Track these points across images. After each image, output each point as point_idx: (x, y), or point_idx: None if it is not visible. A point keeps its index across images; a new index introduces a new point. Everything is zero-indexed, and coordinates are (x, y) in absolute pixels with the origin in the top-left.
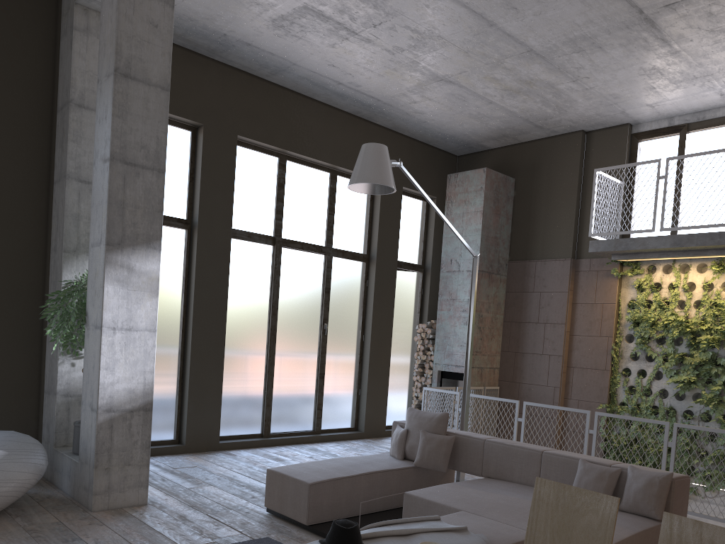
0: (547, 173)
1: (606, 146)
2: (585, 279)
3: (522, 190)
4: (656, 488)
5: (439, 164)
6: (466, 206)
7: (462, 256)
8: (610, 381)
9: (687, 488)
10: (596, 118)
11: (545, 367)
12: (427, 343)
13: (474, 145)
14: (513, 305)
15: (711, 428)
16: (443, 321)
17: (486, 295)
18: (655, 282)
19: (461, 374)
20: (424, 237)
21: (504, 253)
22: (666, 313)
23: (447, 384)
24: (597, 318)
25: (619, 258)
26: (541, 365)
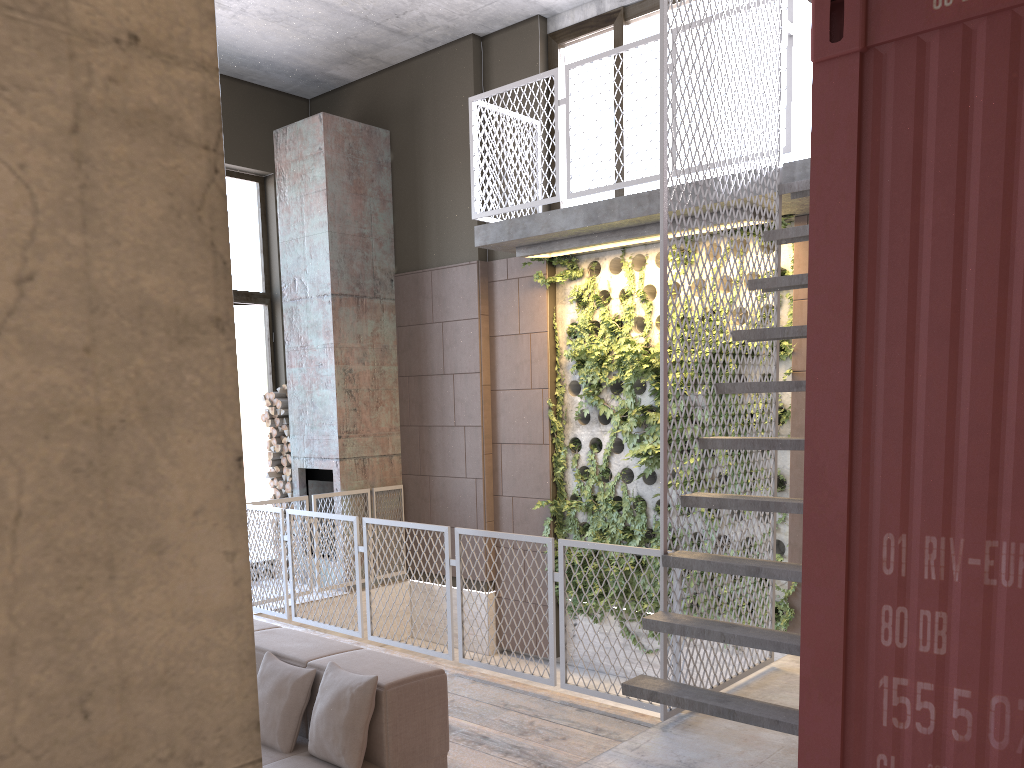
0: (432, 117)
1: (511, 59)
2: (503, 294)
3: (402, 149)
4: (346, 711)
5: (271, 115)
6: (303, 184)
7: (308, 272)
8: (553, 462)
9: (436, 695)
10: (480, 9)
11: (461, 448)
12: (280, 425)
13: (319, 77)
14: (409, 348)
15: (609, 545)
16: (296, 385)
17: (356, 335)
18: (602, 291)
19: (331, 471)
20: (264, 245)
21: (384, 261)
22: (620, 341)
23: (317, 489)
24: (525, 358)
25: (526, 254)
26: (456, 444)
